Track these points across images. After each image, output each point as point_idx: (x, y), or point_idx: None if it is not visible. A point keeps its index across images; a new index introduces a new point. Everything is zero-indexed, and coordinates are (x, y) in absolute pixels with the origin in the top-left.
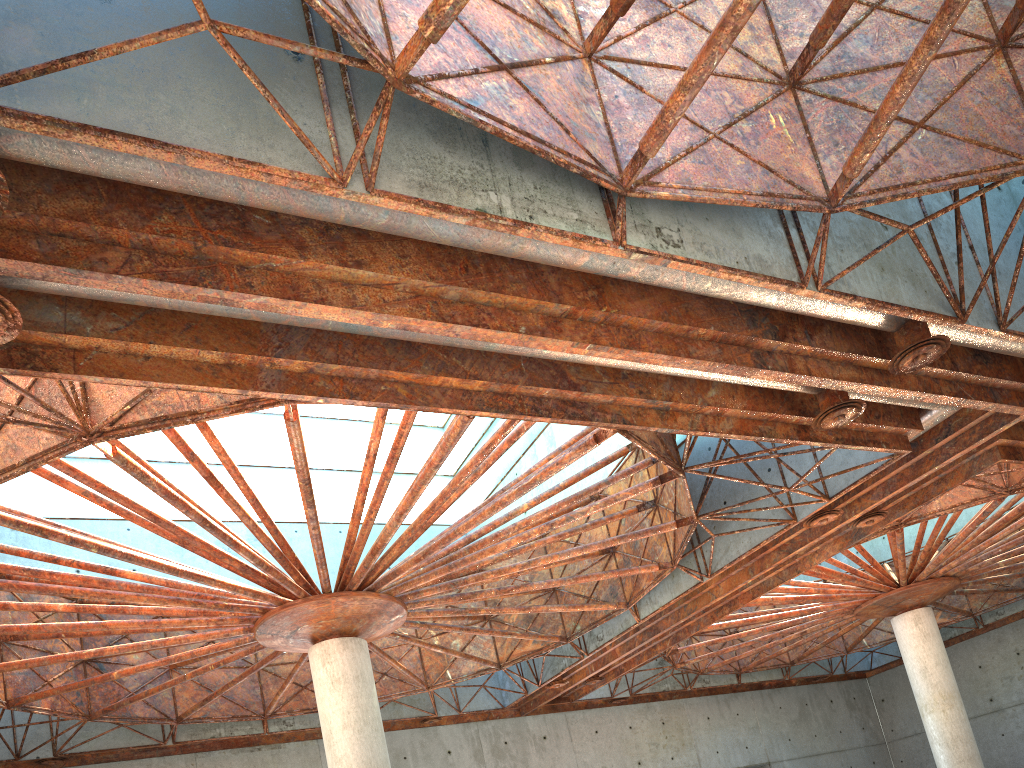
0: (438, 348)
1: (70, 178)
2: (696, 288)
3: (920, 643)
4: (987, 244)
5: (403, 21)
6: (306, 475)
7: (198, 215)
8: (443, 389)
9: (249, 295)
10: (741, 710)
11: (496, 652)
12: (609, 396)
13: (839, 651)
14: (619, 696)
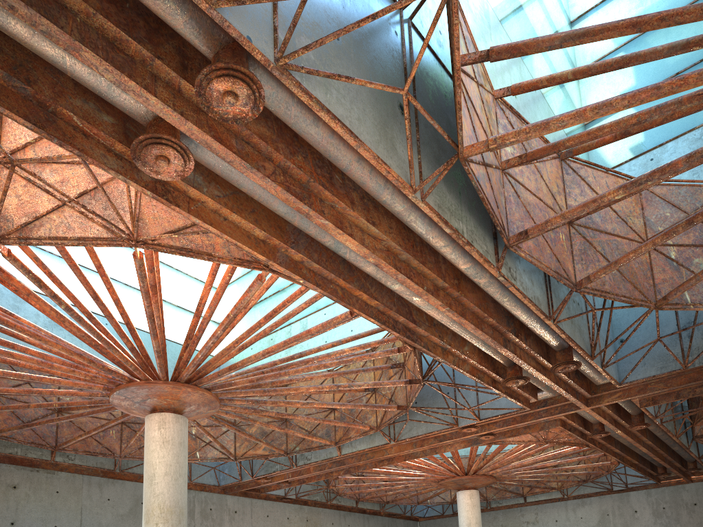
0: (362, 275)
1: (262, 113)
2: (500, 299)
3: (470, 509)
4: (608, 326)
5: (463, 125)
6: (239, 312)
7: (313, 163)
8: (357, 298)
9: (322, 217)
10: (351, 523)
11: (235, 449)
12: (427, 333)
13: (414, 502)
14: (289, 497)
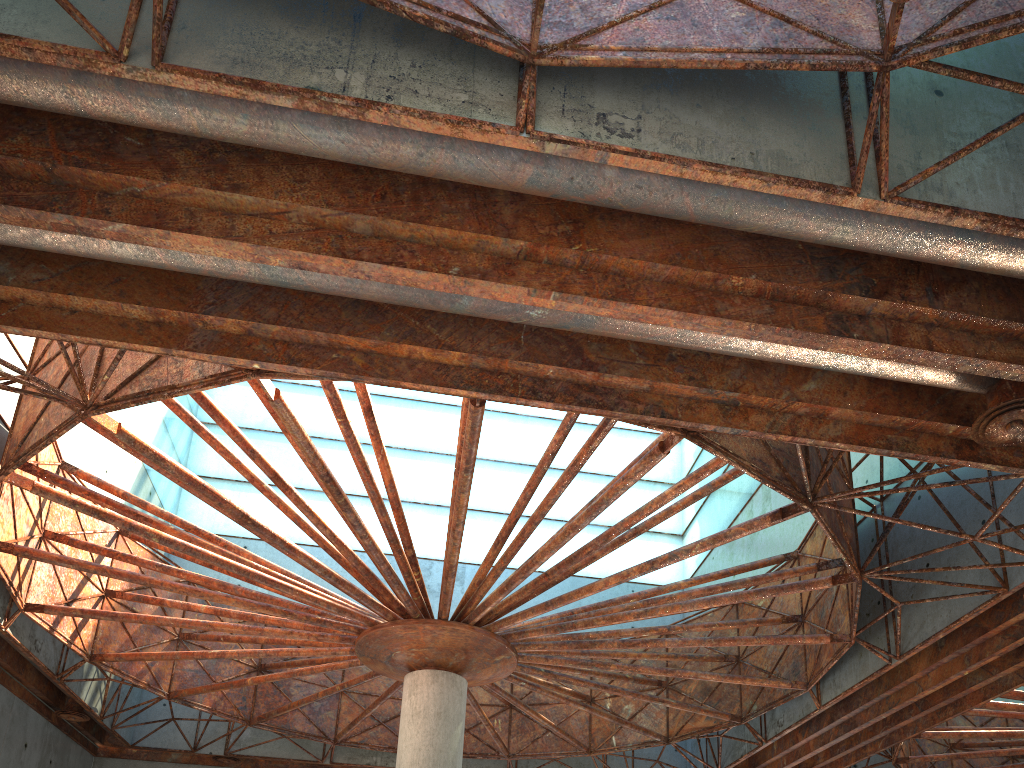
0: (411, 314)
1: None
2: (712, 215)
3: None
4: None
5: None
6: (321, 470)
7: (58, 137)
8: (413, 361)
9: (102, 221)
10: None
11: (667, 724)
12: (641, 380)
13: None
14: None
